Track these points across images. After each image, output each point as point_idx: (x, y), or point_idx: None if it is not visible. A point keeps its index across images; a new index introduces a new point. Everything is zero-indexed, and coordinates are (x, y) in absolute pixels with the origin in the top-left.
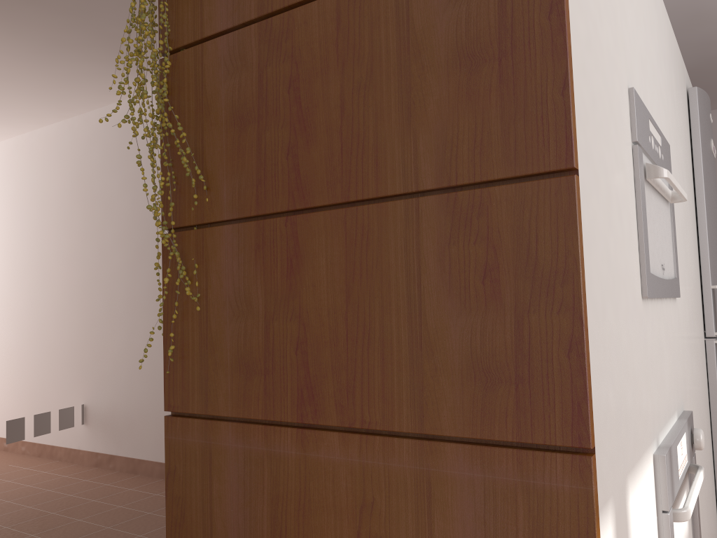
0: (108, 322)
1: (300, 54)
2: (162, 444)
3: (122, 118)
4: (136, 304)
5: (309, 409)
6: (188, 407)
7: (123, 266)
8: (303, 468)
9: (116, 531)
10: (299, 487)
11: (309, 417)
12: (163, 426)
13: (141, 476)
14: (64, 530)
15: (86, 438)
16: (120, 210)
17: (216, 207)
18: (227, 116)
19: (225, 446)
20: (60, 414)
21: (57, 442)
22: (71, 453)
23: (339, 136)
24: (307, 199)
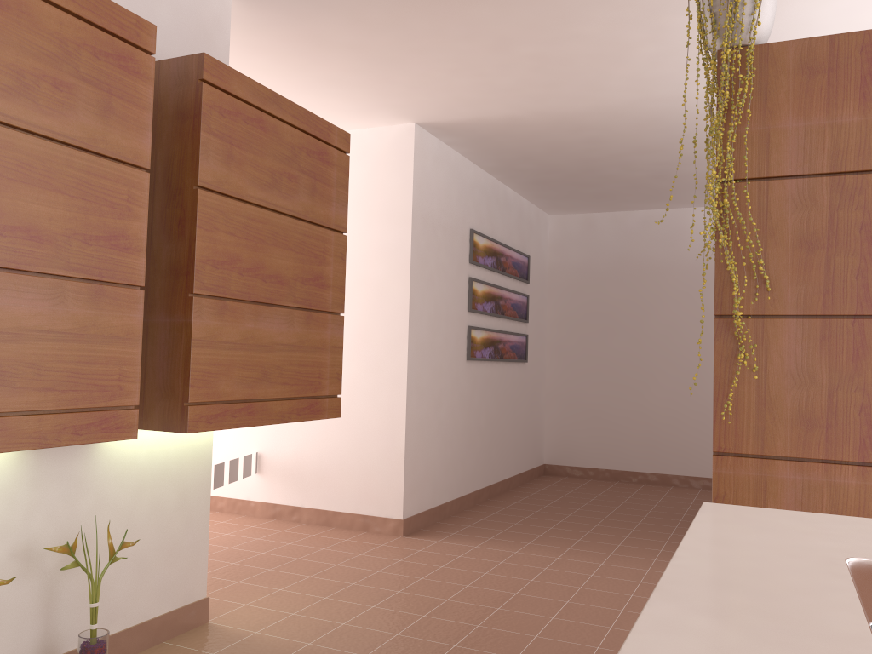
0: None
1: (871, 207)
2: (365, 496)
3: None
4: None
5: (870, 452)
6: (740, 449)
7: None
8: (863, 493)
9: (391, 574)
10: (858, 505)
11: (870, 458)
12: (368, 477)
13: (338, 529)
14: (336, 573)
15: (259, 488)
16: None
17: (779, 304)
18: (793, 239)
19: (782, 477)
20: (244, 461)
21: (216, 492)
22: (237, 504)
23: None
24: None
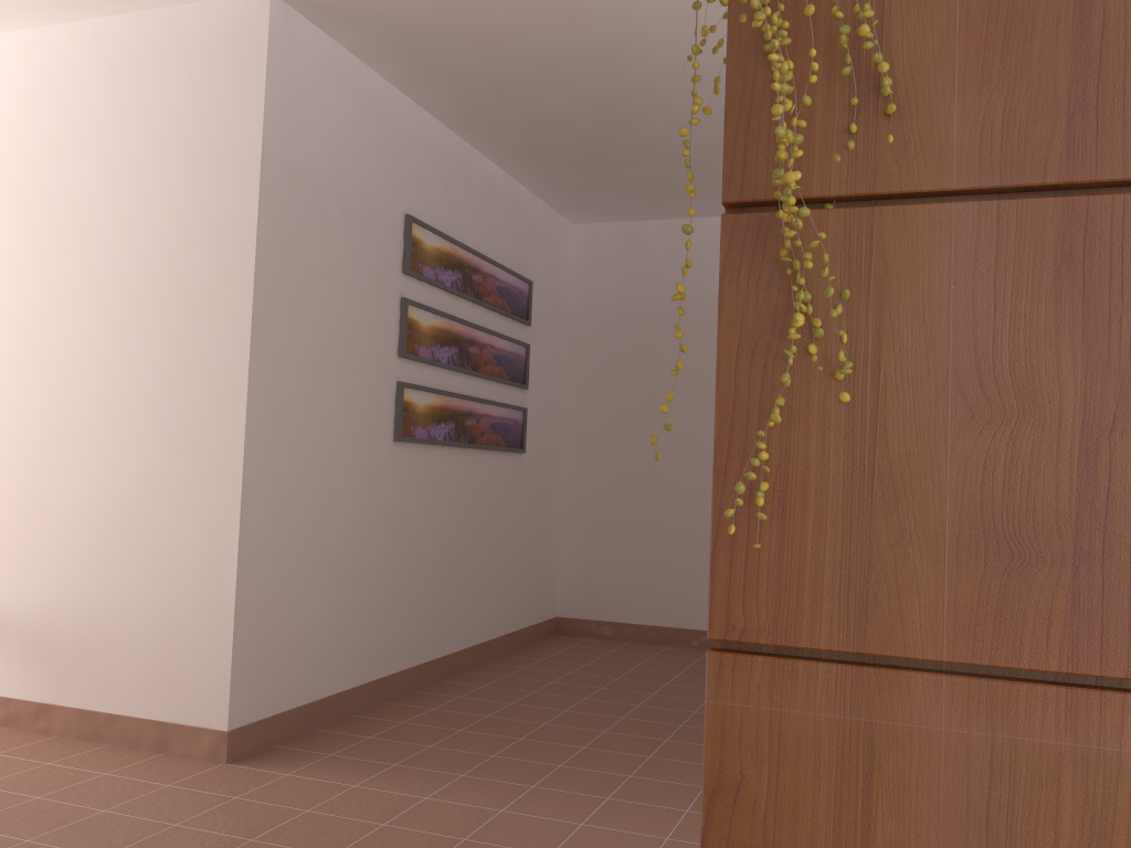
0: (56, 444)
1: None
2: (164, 686)
3: (121, 48)
4: (126, 412)
5: None
6: (794, 633)
7: (100, 337)
8: None
9: None
10: None
11: None
12: (170, 651)
13: (113, 747)
14: None
15: None
16: (100, 227)
17: (922, 157)
18: None
19: (925, 732)
20: None
21: None
22: None
23: None
24: None
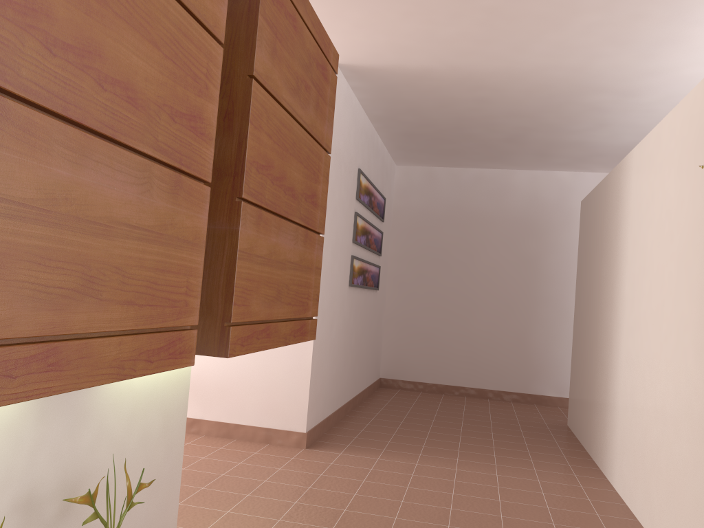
0: None
1: None
2: (269, 410)
3: None
4: None
5: None
6: None
7: None
8: None
9: (324, 490)
10: None
11: None
12: (272, 392)
13: (240, 441)
14: (271, 490)
15: None
16: None
17: None
18: None
19: None
20: None
21: None
22: None
23: None
24: None
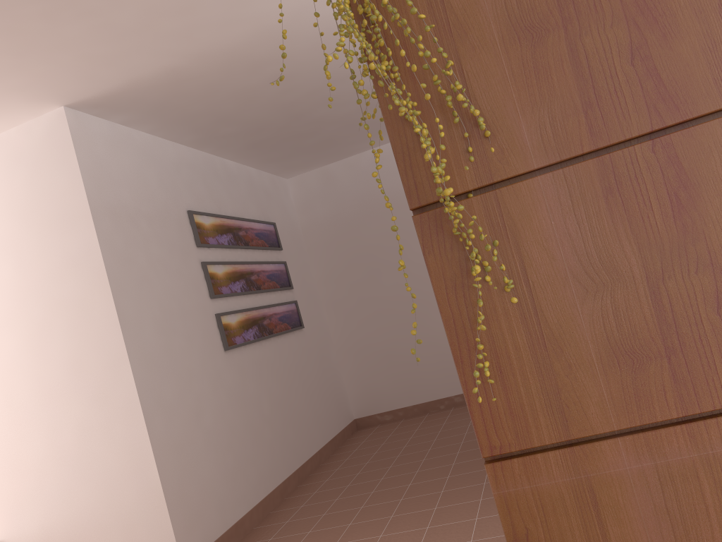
0: (14, 426)
1: None
2: None
3: None
4: (54, 392)
5: None
6: (529, 440)
7: (22, 350)
8: None
9: None
10: None
11: None
12: (130, 531)
13: None
14: None
15: None
16: None
17: (513, 155)
18: (501, 31)
19: (618, 473)
20: None
21: None
22: None
23: (719, 17)
24: (684, 110)
